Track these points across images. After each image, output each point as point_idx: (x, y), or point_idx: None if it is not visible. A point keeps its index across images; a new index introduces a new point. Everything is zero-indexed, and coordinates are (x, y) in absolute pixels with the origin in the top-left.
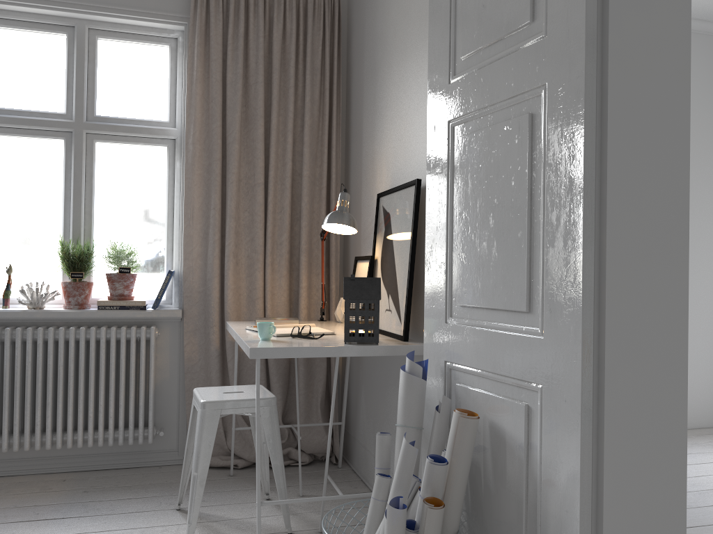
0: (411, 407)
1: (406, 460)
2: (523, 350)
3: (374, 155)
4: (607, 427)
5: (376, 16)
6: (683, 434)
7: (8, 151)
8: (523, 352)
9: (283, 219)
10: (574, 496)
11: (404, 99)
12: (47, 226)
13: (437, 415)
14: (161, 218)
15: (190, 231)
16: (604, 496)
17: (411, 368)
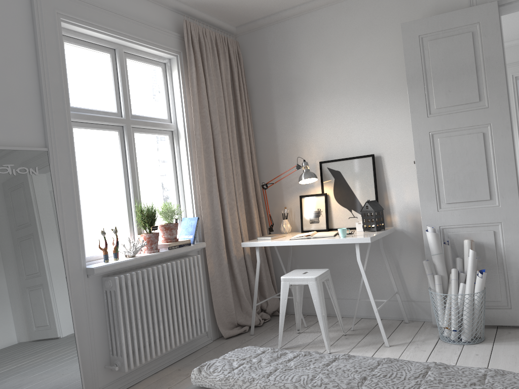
0: (440, 245)
1: (475, 258)
2: (490, 213)
3: (296, 141)
4: None
5: (288, 67)
6: None
7: (85, 141)
8: (489, 213)
9: (239, 179)
10: None
11: (337, 115)
12: (114, 196)
13: (448, 246)
14: (170, 184)
15: (203, 191)
16: None
17: (434, 231)
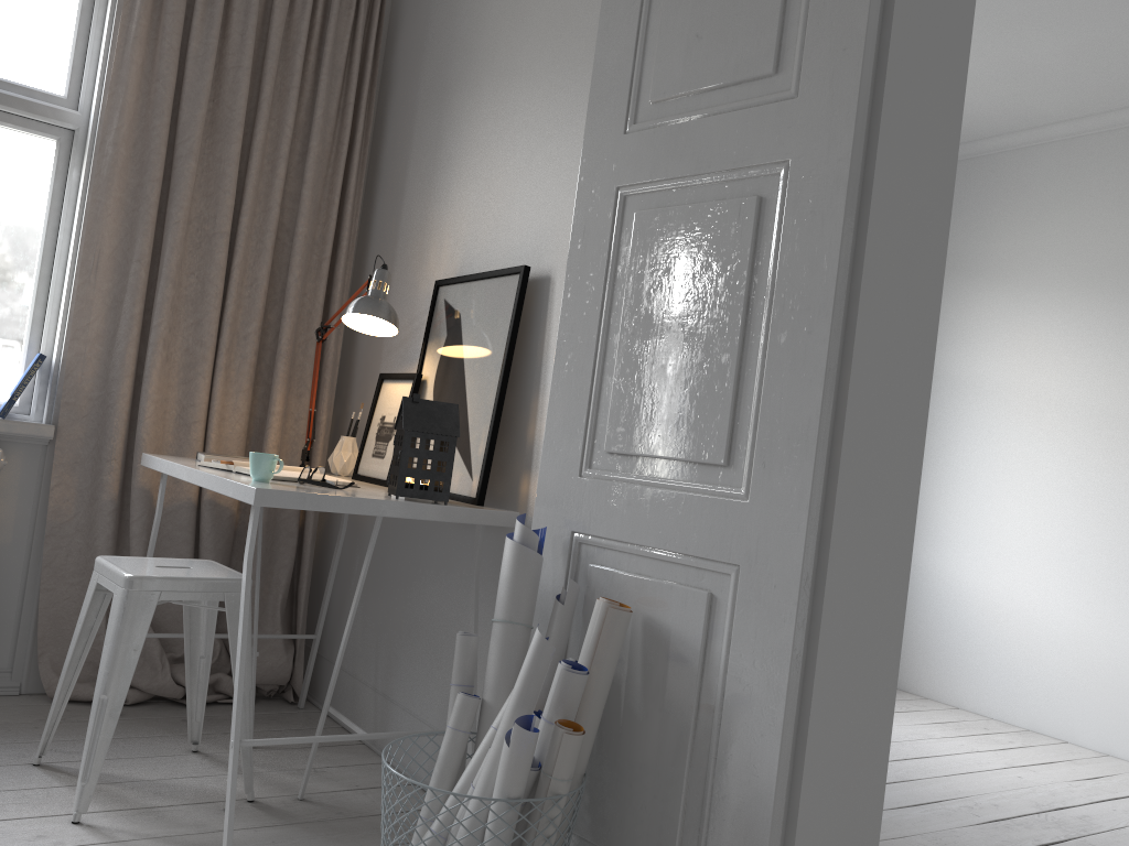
0: (522, 595)
1: (538, 664)
2: (714, 518)
3: (427, 221)
4: (824, 624)
5: (456, 10)
6: (898, 640)
7: None
8: (712, 521)
9: (255, 298)
10: (775, 714)
11: (501, 145)
12: None
13: (560, 608)
14: (29, 262)
15: (89, 293)
16: (811, 714)
17: (524, 537)
